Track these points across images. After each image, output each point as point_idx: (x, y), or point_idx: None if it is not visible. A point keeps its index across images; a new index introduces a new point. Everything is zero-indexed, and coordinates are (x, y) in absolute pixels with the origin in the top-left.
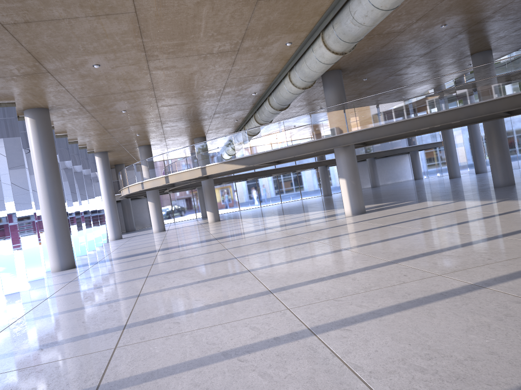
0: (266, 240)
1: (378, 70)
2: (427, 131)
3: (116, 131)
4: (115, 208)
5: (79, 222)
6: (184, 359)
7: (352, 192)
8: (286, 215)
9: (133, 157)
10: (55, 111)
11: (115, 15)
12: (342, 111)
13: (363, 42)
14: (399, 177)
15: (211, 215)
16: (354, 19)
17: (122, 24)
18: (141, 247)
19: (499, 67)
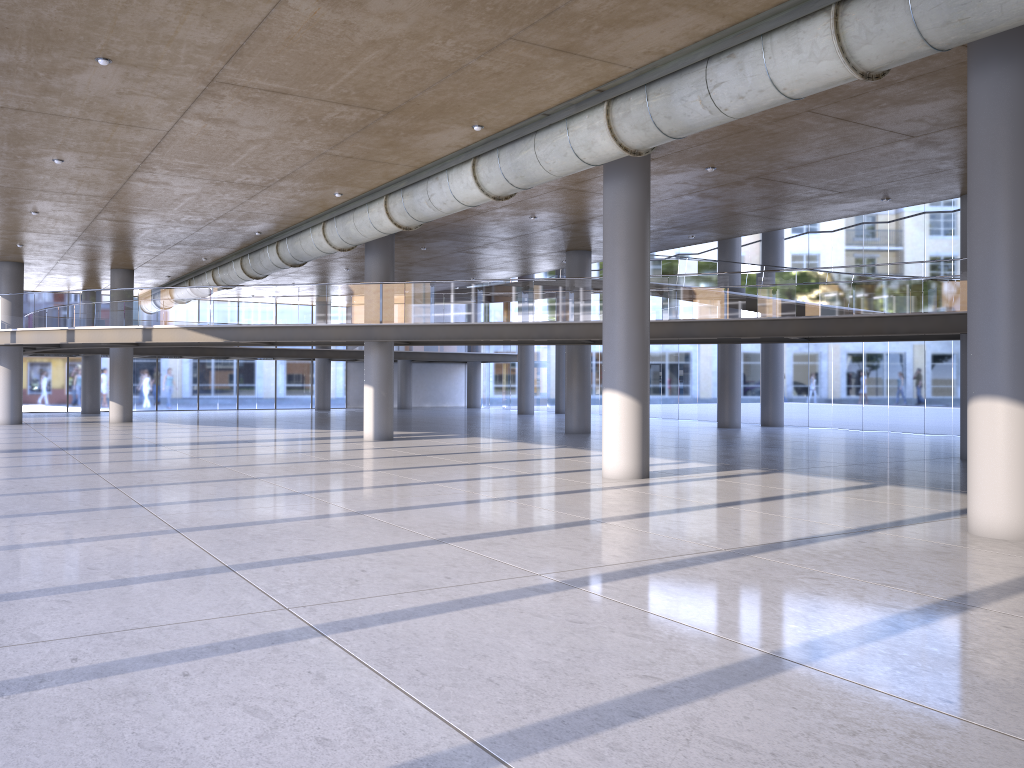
0: (255, 454)
1: (445, 243)
2: (494, 342)
3: None
4: None
5: None
6: (247, 521)
7: (379, 408)
8: (263, 428)
9: None
10: None
11: (140, 128)
12: (388, 293)
13: None
14: (445, 399)
15: (118, 409)
16: (430, 201)
17: (140, 136)
18: (11, 442)
19: (584, 286)
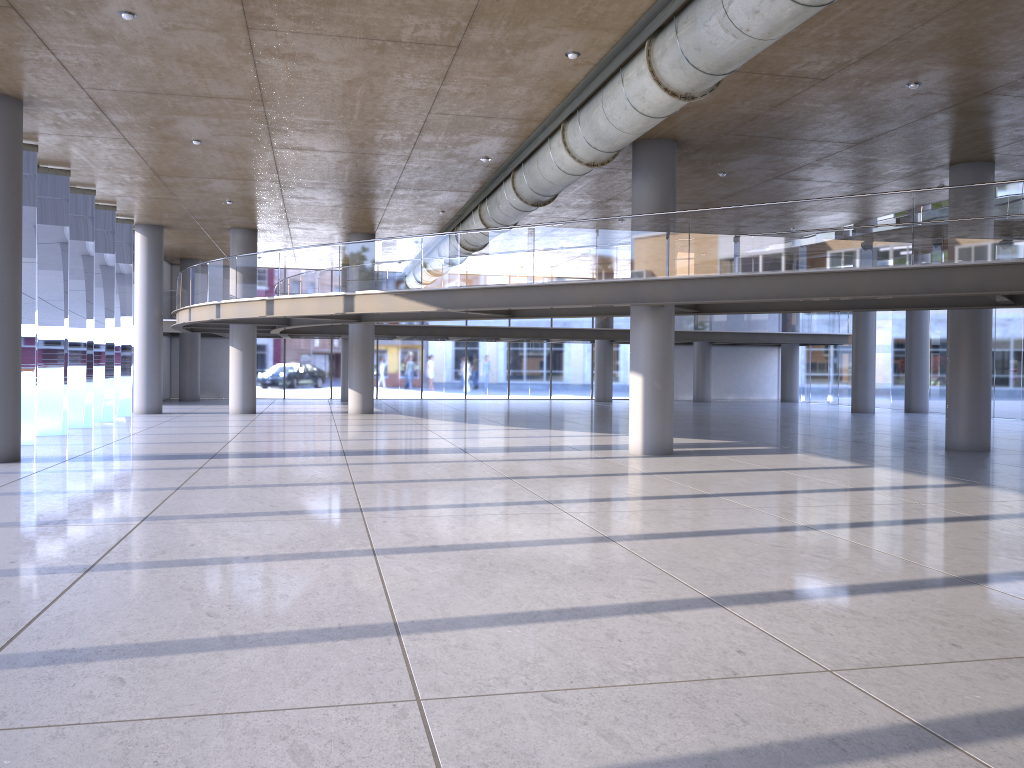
0: (445, 479)
1: (754, 160)
2: (832, 307)
3: (181, 185)
4: (159, 348)
5: (94, 362)
6: None
7: (651, 406)
8: (509, 426)
9: (220, 250)
10: (39, 111)
11: None
12: (663, 230)
13: (734, 87)
14: (752, 390)
15: (356, 398)
16: (727, 16)
17: None
18: (183, 441)
19: (1016, 196)
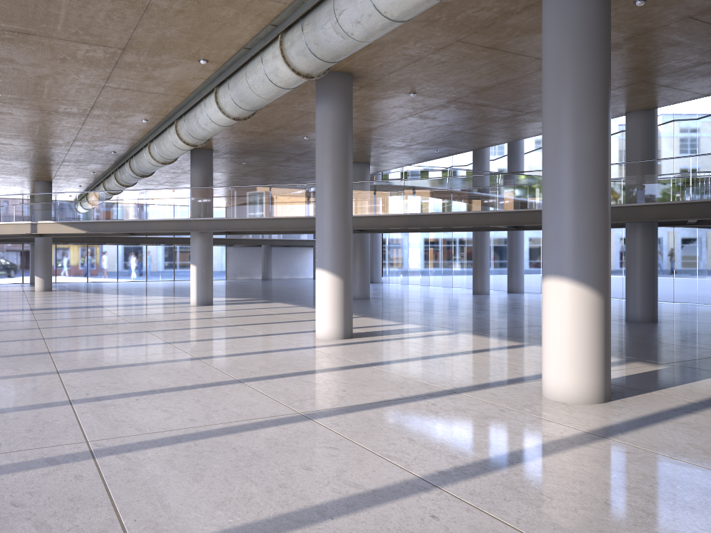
0: (85, 317)
1: (256, 158)
2: (289, 232)
3: None
4: None
5: None
6: None
7: (201, 281)
8: (135, 295)
9: None
10: None
11: None
12: (201, 196)
13: (227, 134)
14: (298, 273)
15: (40, 281)
16: (198, 123)
17: None
18: None
19: None
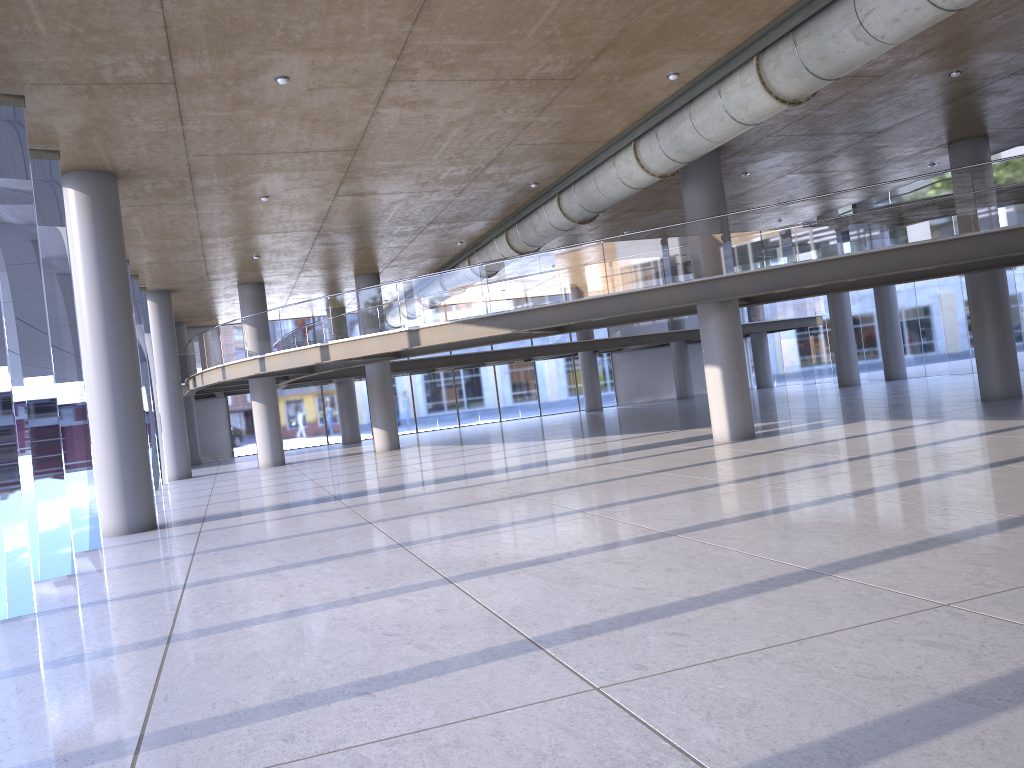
0: (600, 481)
1: (780, 158)
2: (879, 282)
3: (219, 245)
4: (181, 412)
5: None
6: (870, 713)
7: (733, 395)
8: (556, 439)
9: (212, 309)
10: (127, 184)
11: None
12: (733, 229)
13: None
14: None
15: (383, 435)
16: (862, 27)
17: None
18: (275, 492)
19: None
